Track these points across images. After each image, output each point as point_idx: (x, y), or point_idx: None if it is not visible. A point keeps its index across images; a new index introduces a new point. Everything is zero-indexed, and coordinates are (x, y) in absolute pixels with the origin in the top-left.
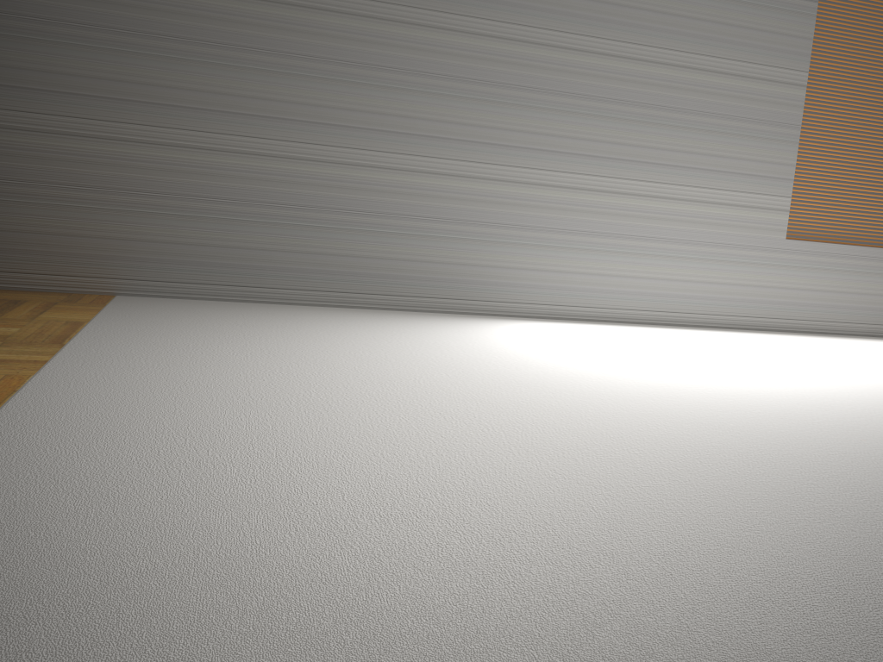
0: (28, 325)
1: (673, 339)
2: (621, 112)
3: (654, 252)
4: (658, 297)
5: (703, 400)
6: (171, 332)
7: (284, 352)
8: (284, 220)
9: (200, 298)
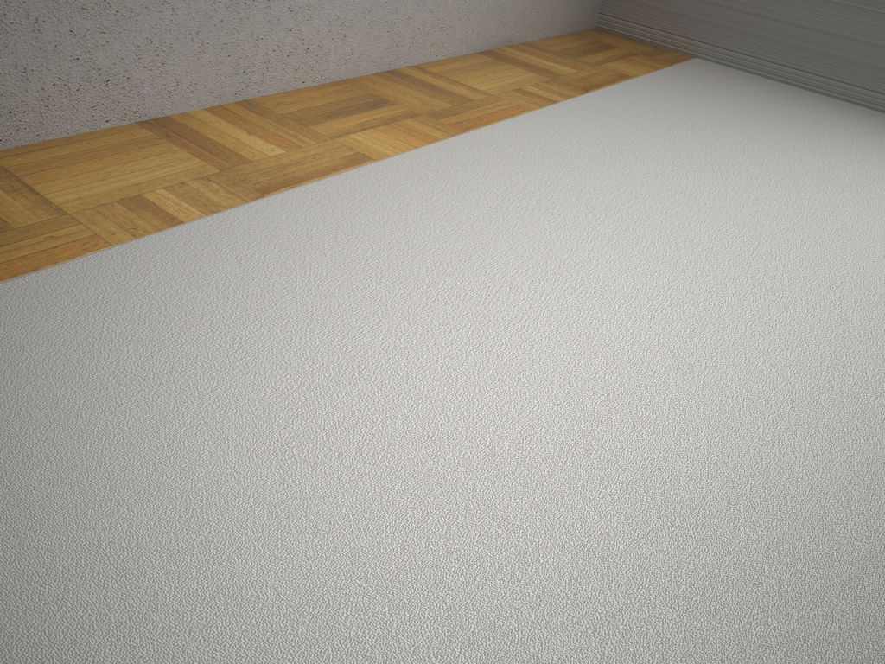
0: (587, 70)
1: None
2: None
3: None
4: None
5: None
6: (686, 103)
7: (759, 150)
8: (884, 9)
9: (768, 77)
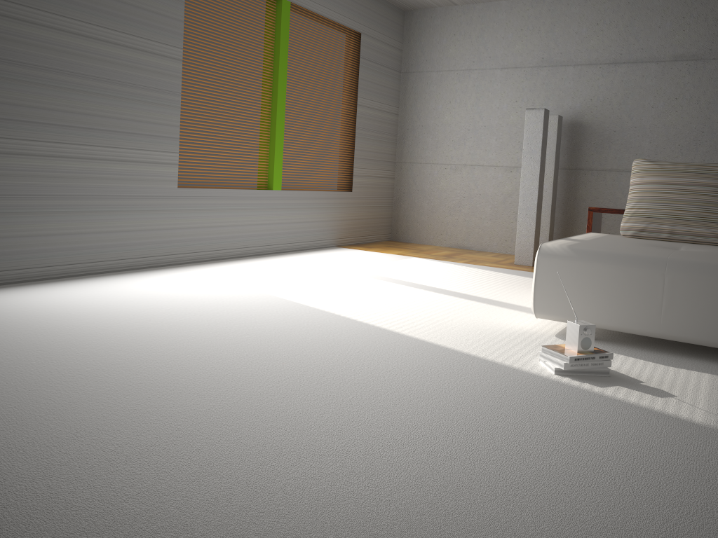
0: None
1: (95, 290)
2: (17, 73)
3: (65, 210)
4: (73, 251)
5: (149, 357)
6: None
7: None
8: None
9: None
